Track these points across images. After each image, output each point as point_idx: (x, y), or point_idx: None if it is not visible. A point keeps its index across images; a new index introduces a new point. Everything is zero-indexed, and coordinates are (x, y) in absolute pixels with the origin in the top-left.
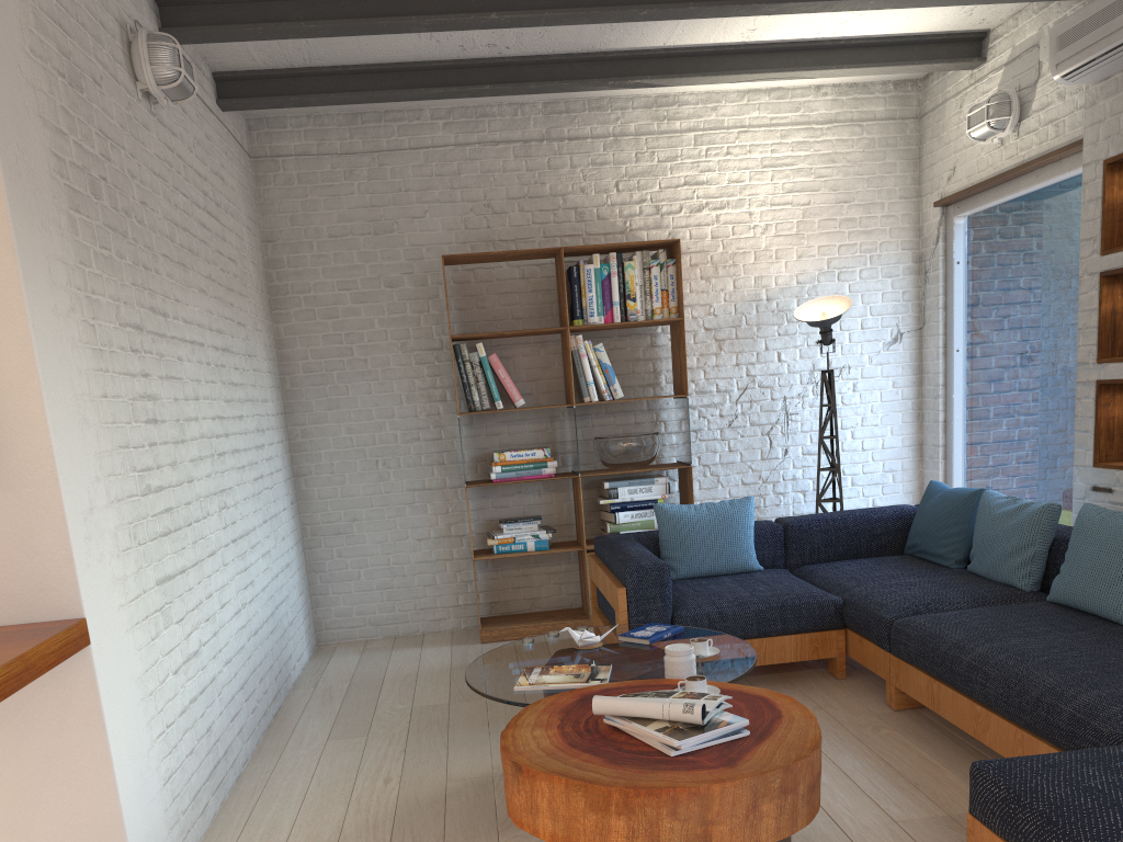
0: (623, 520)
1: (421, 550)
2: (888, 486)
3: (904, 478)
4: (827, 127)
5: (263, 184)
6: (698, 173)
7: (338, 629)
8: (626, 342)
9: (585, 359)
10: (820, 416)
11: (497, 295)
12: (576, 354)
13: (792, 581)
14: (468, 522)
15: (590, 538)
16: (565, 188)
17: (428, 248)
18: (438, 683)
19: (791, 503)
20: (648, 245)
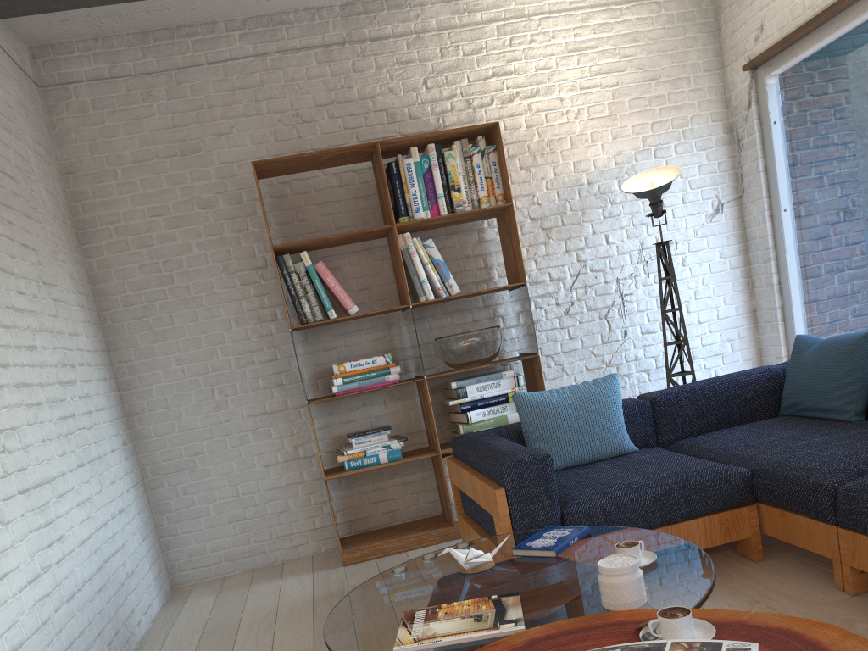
0: (475, 419)
1: (270, 477)
2: (728, 355)
3: (742, 346)
4: (626, 7)
5: (56, 114)
6: (504, 64)
7: (193, 570)
8: (454, 240)
9: (415, 256)
10: (660, 289)
11: (317, 206)
12: (406, 253)
13: (680, 458)
14: (315, 440)
15: (442, 443)
16: (373, 90)
17: (239, 164)
18: (300, 622)
19: (636, 384)
20: (466, 133)
